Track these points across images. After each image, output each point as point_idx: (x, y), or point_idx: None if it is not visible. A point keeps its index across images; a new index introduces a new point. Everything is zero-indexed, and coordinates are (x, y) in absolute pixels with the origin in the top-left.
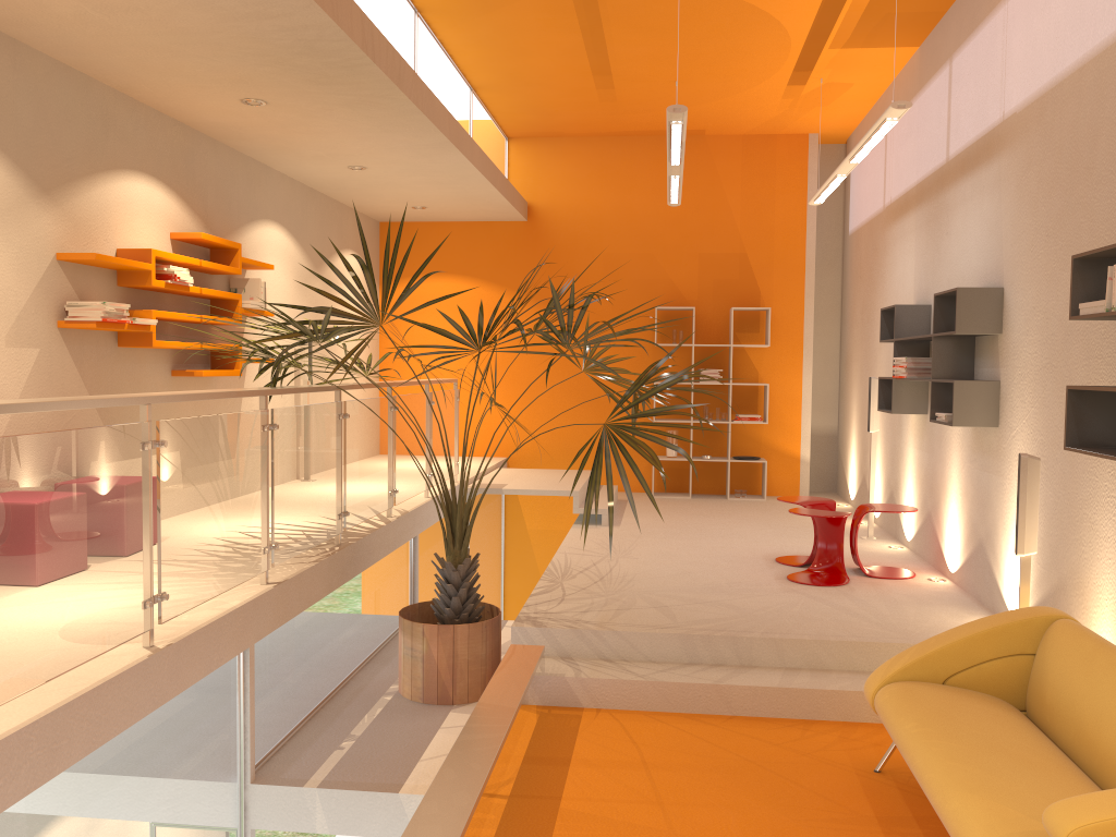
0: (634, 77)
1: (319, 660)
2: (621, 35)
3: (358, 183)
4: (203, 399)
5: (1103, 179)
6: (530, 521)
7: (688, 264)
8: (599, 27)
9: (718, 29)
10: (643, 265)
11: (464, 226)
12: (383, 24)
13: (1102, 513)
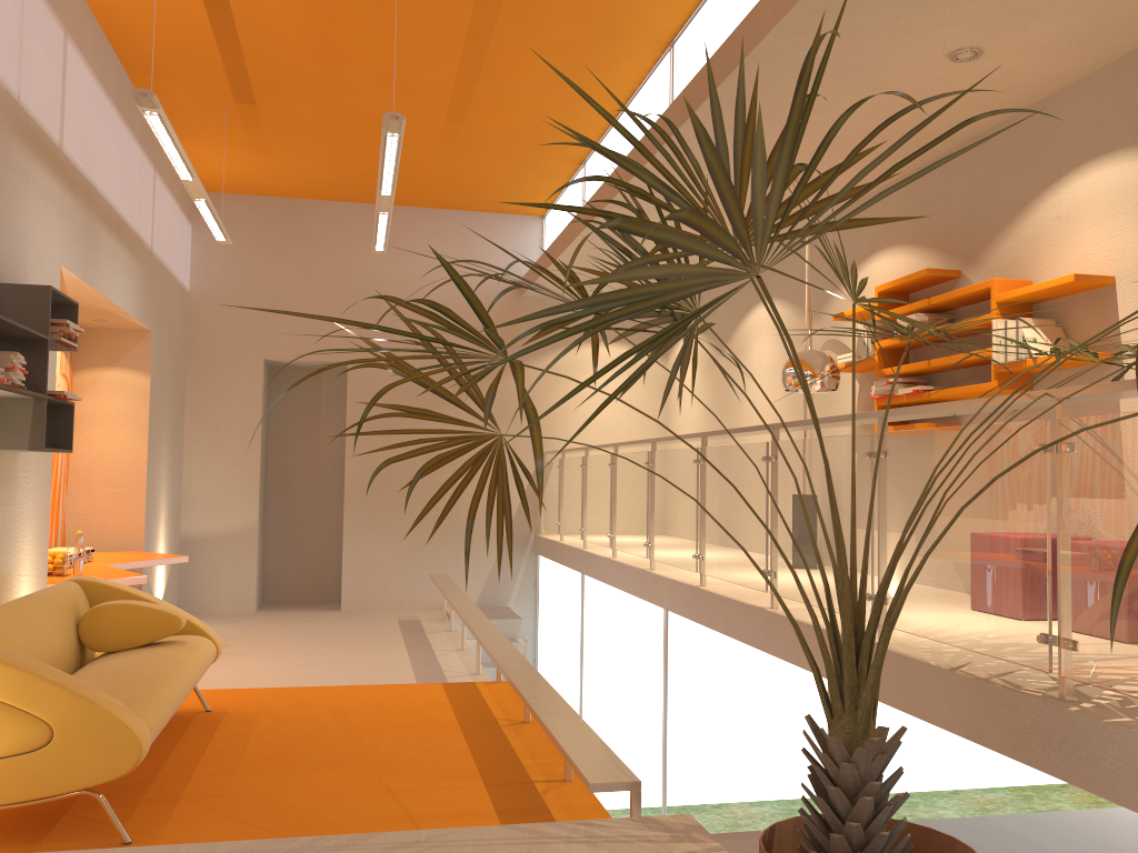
0: None
1: (978, 849)
2: None
3: None
4: (809, 424)
5: None
6: None
7: None
8: None
9: None
10: None
11: None
12: None
13: None
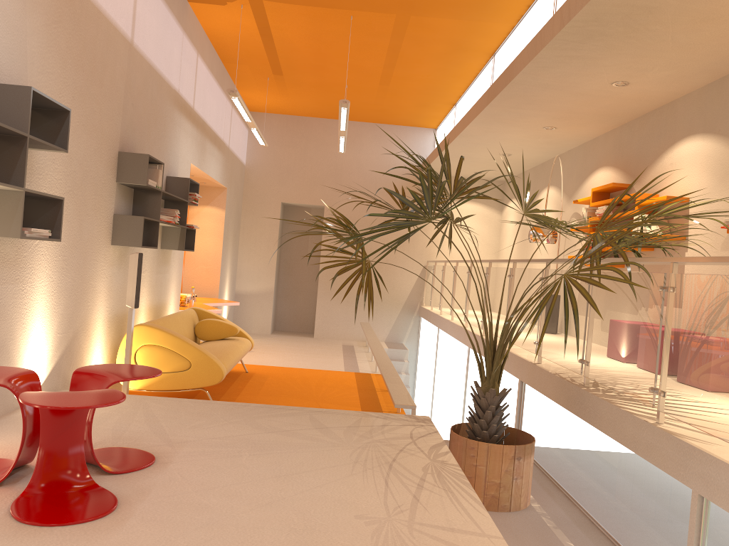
0: None
1: (556, 448)
2: None
3: None
4: (525, 261)
5: (107, 96)
6: None
7: None
8: None
9: None
10: None
11: None
12: None
13: (98, 280)
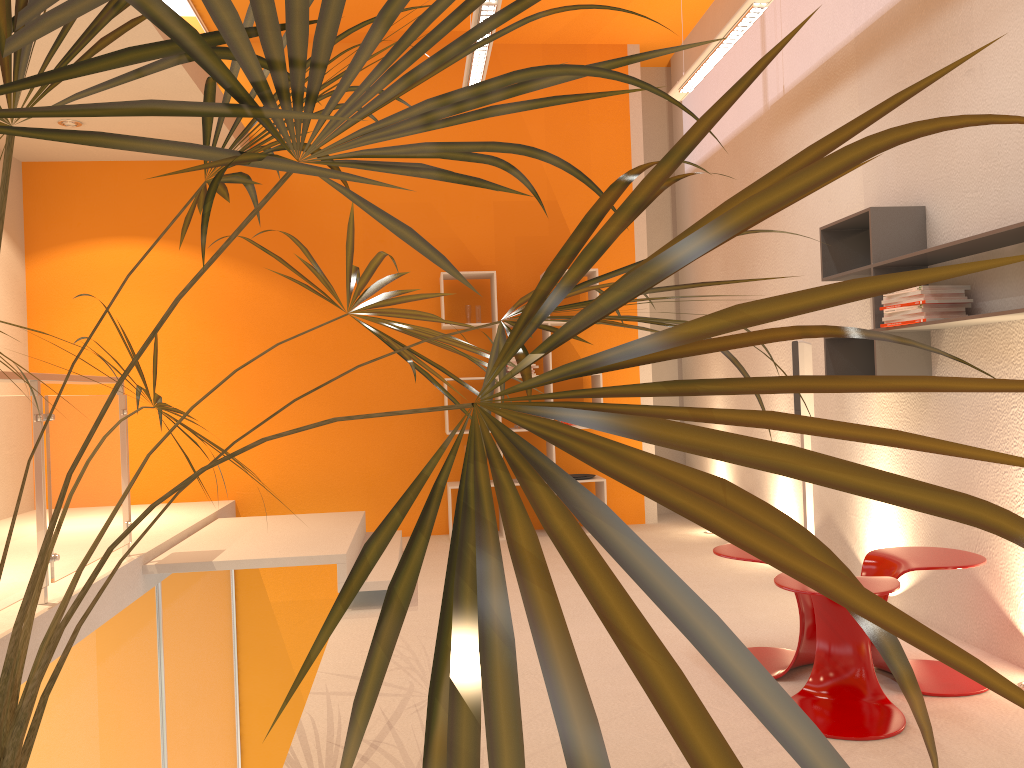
0: None
1: None
2: None
3: None
4: None
5: None
6: (274, 590)
7: (480, 216)
8: None
9: None
10: (419, 219)
11: (156, 167)
12: None
13: None
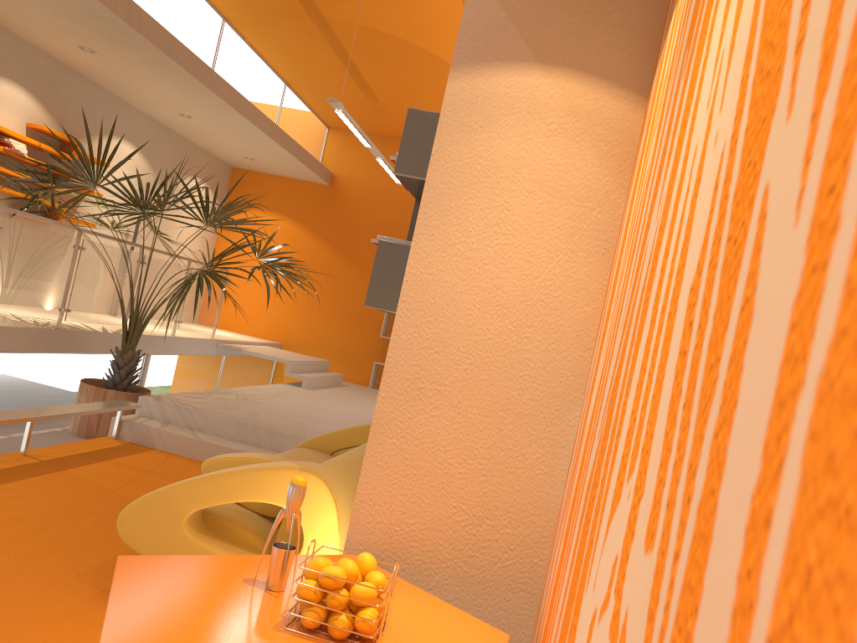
0: (388, 95)
1: (17, 393)
2: (362, 61)
3: (195, 129)
4: None
5: None
6: None
7: None
8: (346, 53)
9: (422, 69)
10: (400, 230)
11: (287, 180)
12: (182, 18)
13: None
